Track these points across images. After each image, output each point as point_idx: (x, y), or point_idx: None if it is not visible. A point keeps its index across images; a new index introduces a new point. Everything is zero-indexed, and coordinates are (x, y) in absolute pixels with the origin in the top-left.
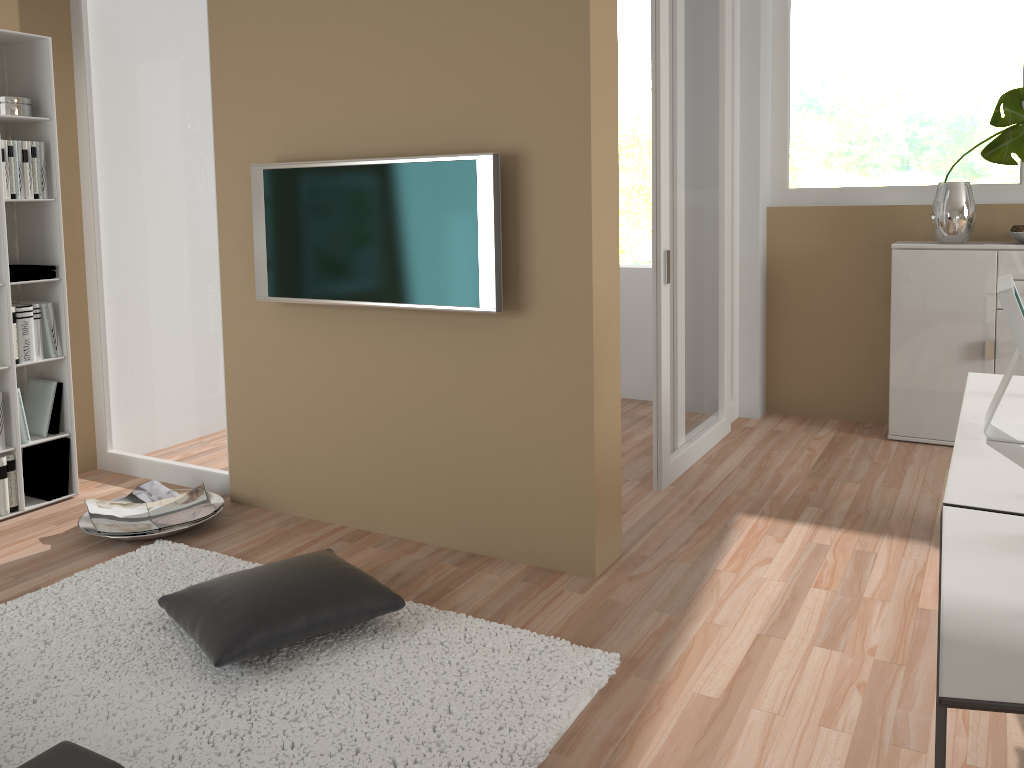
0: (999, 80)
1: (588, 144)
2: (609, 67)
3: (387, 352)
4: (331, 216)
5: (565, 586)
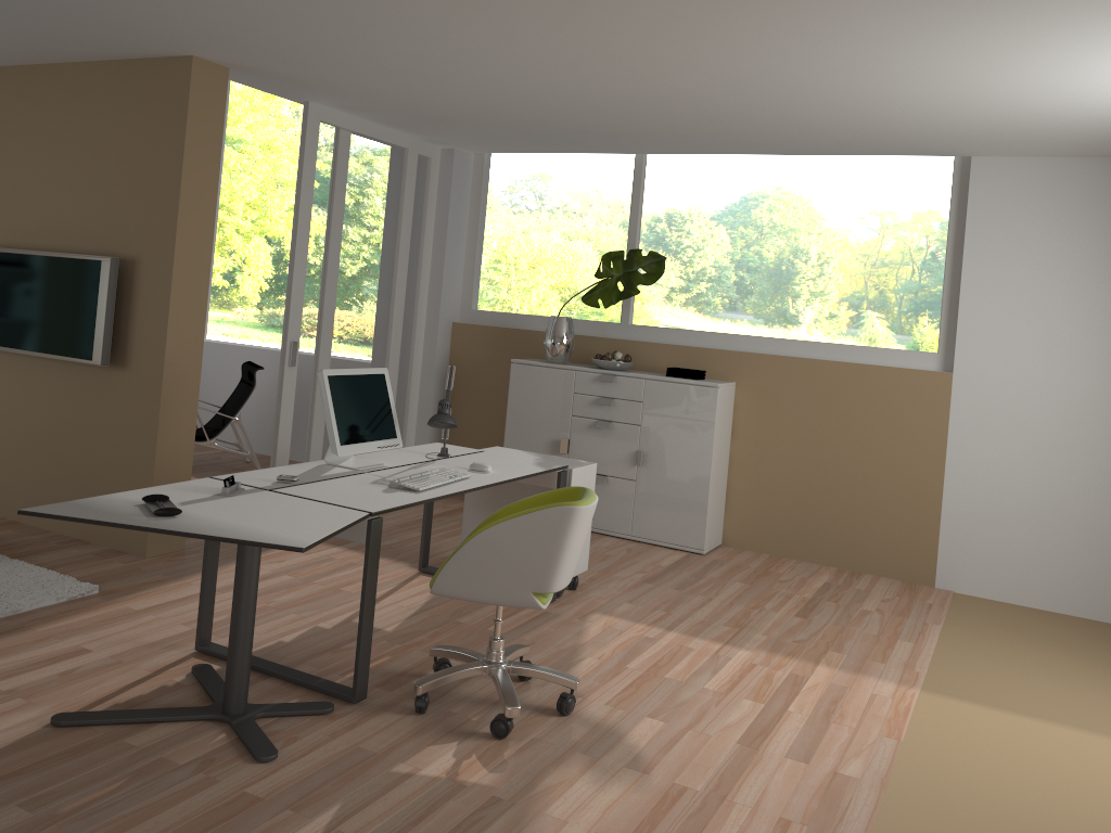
0: (613, 243)
1: (173, 258)
2: (204, 209)
3: (46, 390)
4: (17, 288)
5: (119, 559)
